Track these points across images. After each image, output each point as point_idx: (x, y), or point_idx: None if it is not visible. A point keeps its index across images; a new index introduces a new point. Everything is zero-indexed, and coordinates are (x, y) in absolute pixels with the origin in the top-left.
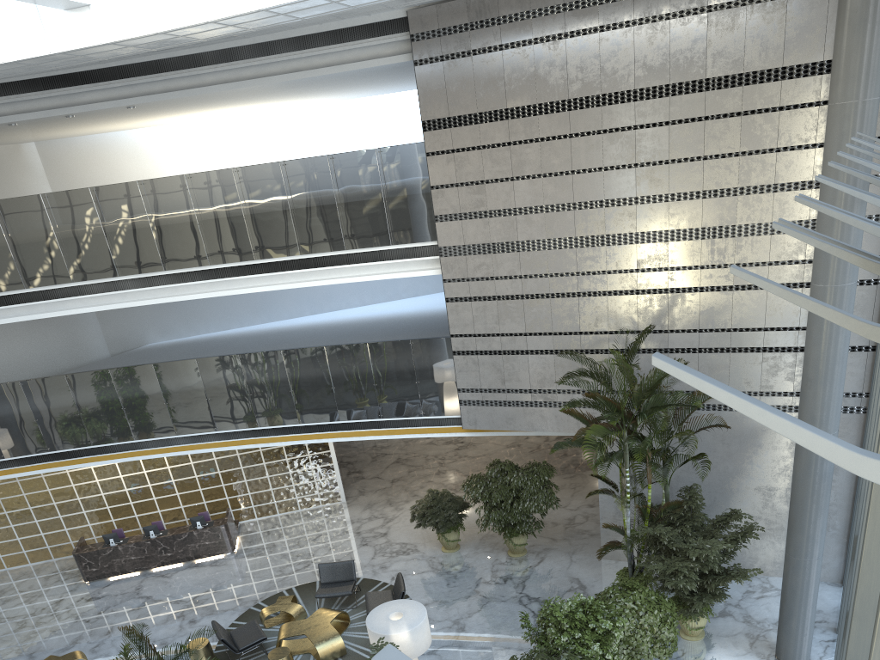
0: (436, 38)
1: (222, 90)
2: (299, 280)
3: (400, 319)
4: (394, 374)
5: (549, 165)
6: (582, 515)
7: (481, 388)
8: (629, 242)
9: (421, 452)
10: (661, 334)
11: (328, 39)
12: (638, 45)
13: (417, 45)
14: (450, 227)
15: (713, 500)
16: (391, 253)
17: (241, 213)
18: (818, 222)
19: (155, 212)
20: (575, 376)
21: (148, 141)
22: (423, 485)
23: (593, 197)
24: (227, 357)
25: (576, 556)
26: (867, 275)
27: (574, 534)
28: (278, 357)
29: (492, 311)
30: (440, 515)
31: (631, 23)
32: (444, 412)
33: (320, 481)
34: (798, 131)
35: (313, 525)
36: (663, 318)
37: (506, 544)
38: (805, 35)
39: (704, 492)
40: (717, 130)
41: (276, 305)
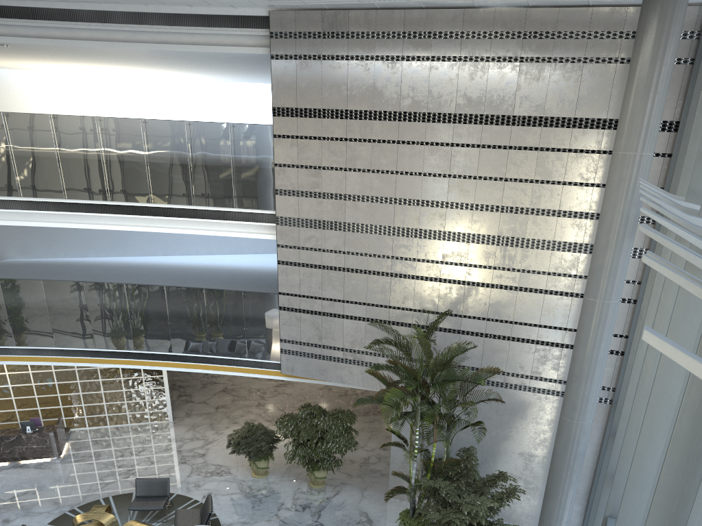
0: (292, 39)
1: (93, 46)
2: (148, 225)
3: (240, 271)
4: (226, 318)
5: (378, 163)
6: (376, 456)
7: (301, 341)
8: (437, 238)
9: (246, 385)
10: (456, 318)
11: (197, 21)
12: (461, 77)
13: (275, 41)
14: (288, 201)
15: (484, 459)
16: (234, 215)
17: (100, 158)
18: (595, 247)
19: (17, 143)
20: (381, 344)
21: (28, 82)
22: (243, 414)
23: (412, 196)
24: (72, 282)
25: (367, 492)
26: (623, 294)
27: (367, 473)
28: (120, 289)
29: (317, 277)
30: (253, 445)
31: (457, 59)
32: (266, 357)
33: (151, 401)
34: (582, 171)
35: (139, 439)
36: (459, 305)
37: (308, 476)
38: (594, 95)
39: (477, 452)
40: (518, 158)
41: (132, 243)
